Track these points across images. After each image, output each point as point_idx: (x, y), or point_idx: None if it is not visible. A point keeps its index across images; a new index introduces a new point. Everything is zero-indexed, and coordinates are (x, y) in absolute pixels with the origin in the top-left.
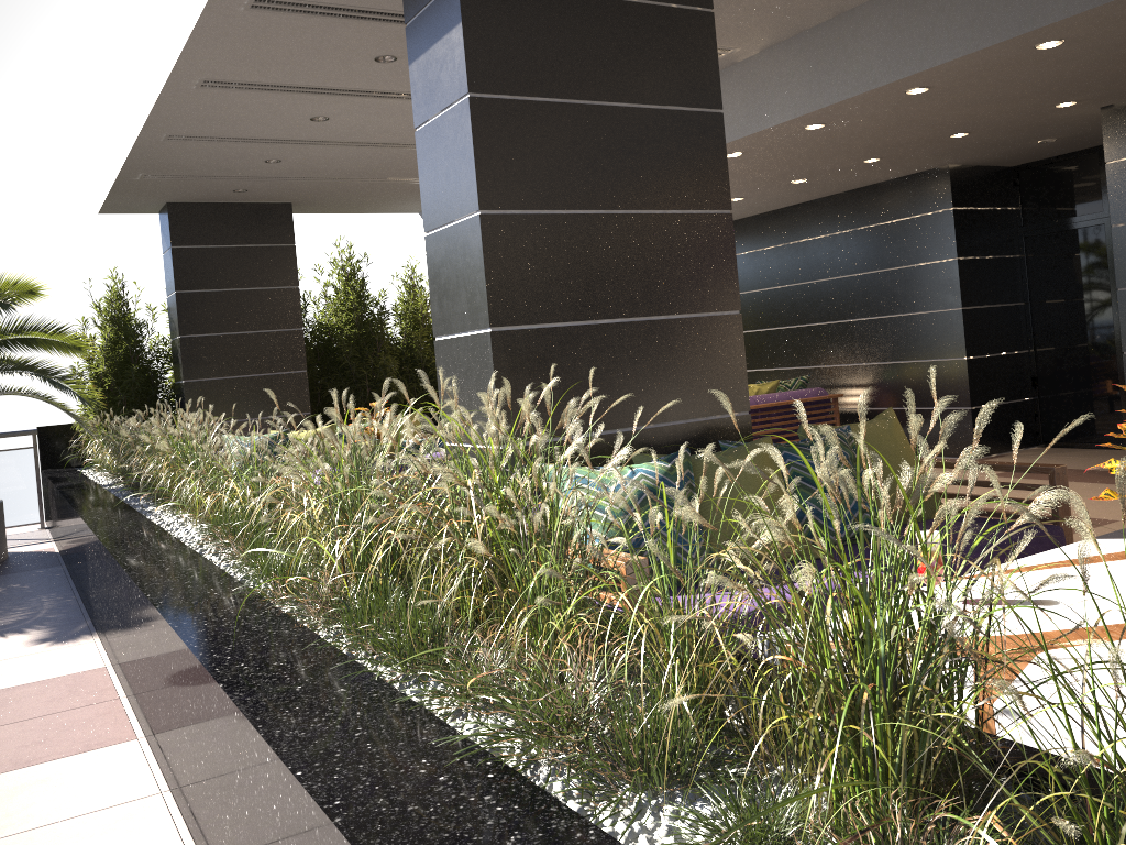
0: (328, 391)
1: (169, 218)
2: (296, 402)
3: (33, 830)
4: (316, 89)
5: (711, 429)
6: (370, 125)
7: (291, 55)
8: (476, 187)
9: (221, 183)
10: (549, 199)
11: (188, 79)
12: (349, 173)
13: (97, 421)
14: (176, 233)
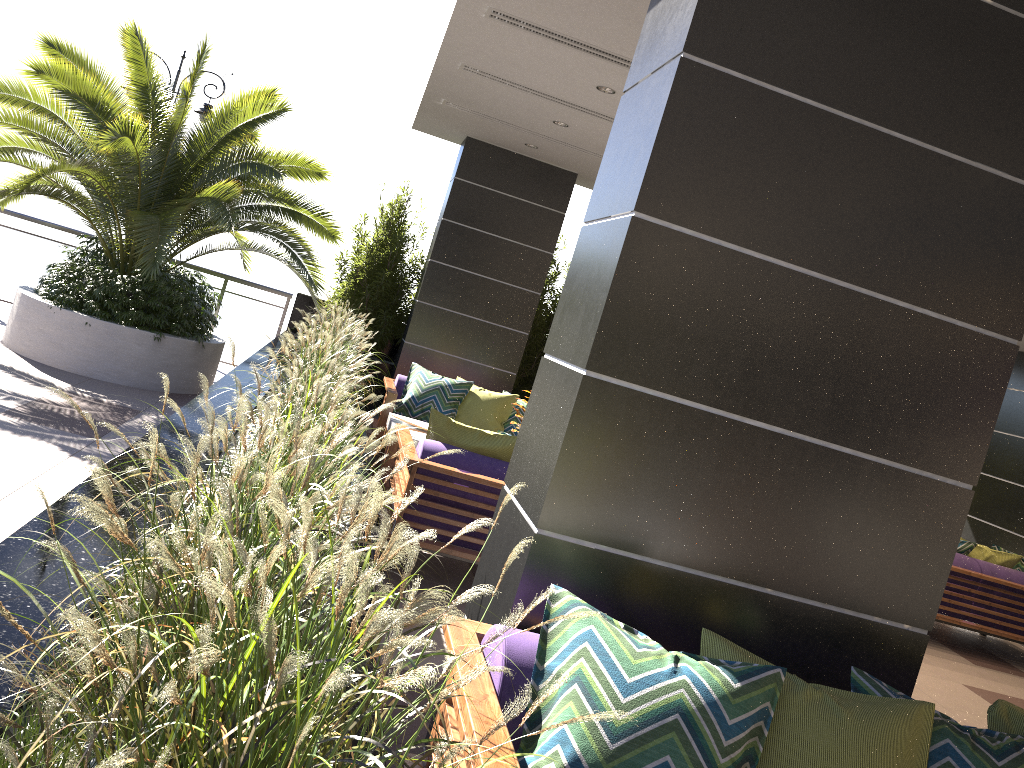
0: None
1: (463, 151)
2: (507, 359)
3: None
4: (603, 53)
5: (859, 633)
6: None
7: (578, 3)
8: (642, 179)
9: (514, 132)
10: (741, 231)
11: (477, 4)
12: None
13: (334, 307)
14: (463, 167)
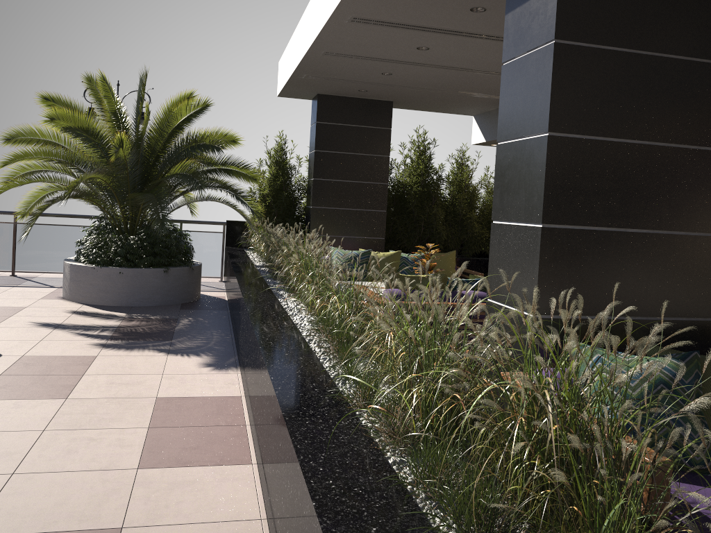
0: (397, 225)
1: (317, 104)
2: (376, 230)
3: (178, 525)
4: (424, 28)
5: (708, 328)
6: (455, 55)
7: (414, 3)
8: (548, 114)
9: (352, 85)
10: (604, 128)
11: (344, 16)
12: (433, 85)
13: (259, 224)
14: (320, 114)
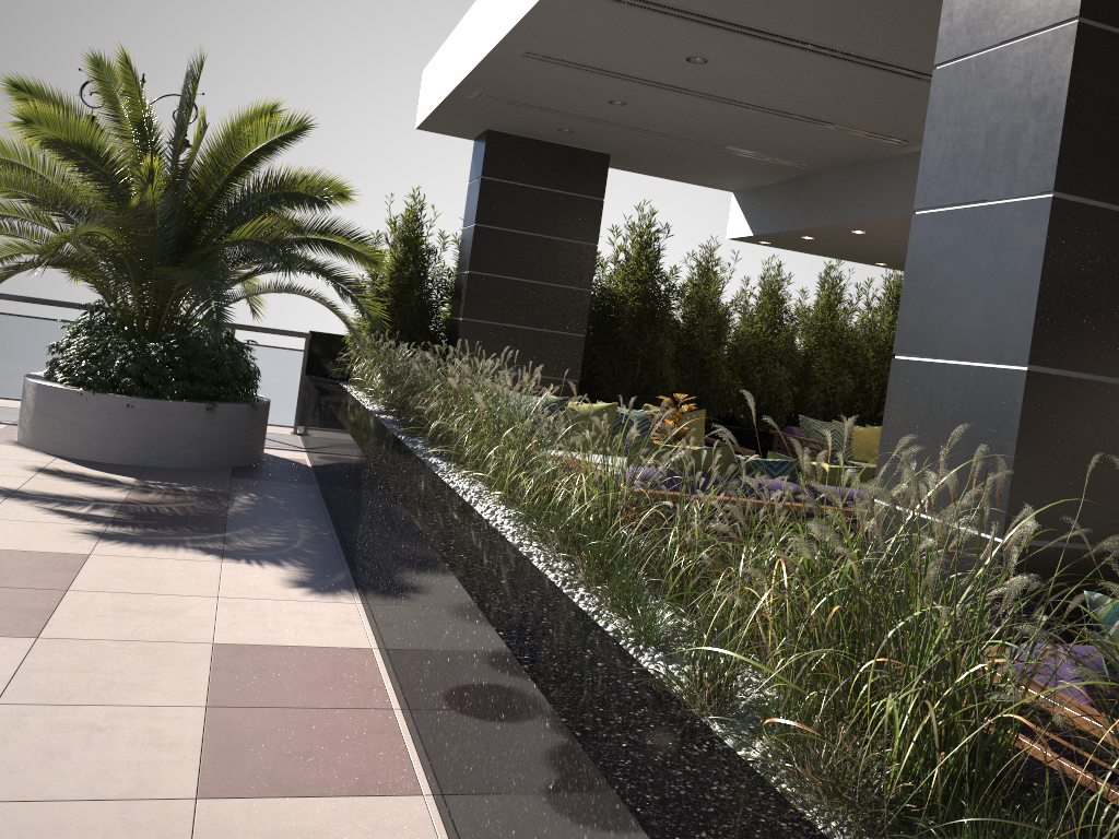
0: (596, 361)
1: (486, 146)
2: (566, 366)
3: None
4: (714, 21)
5: None
6: (746, 79)
7: None
8: (1057, 157)
9: (551, 118)
10: None
11: None
12: (688, 132)
13: (370, 340)
14: (489, 164)
